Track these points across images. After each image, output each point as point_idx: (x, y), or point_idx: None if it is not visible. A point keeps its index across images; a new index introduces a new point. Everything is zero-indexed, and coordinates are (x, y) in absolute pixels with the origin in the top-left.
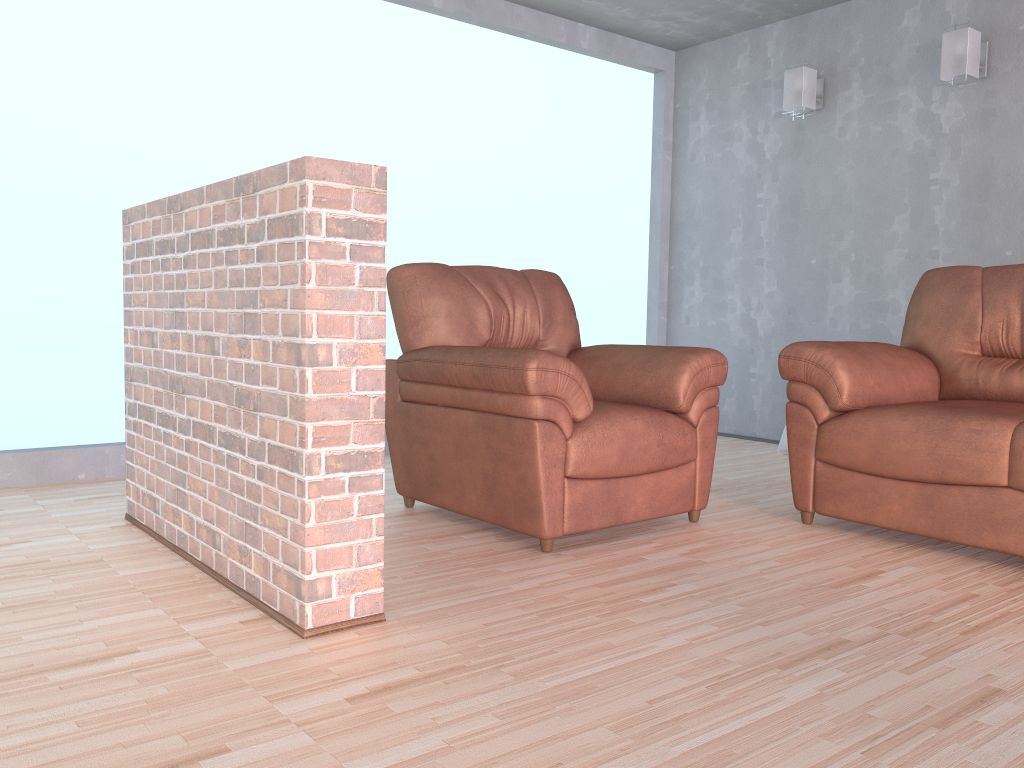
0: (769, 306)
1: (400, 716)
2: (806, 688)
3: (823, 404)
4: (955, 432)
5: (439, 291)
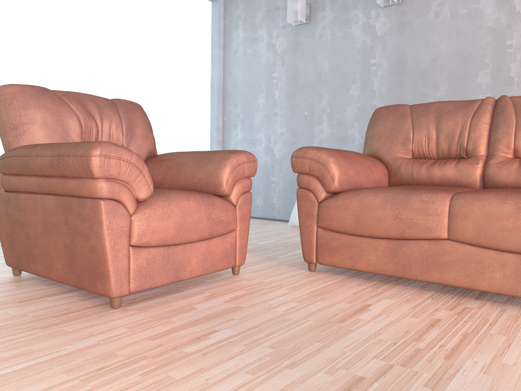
0: (281, 140)
1: None
2: None
3: (321, 188)
4: (411, 203)
5: (36, 105)
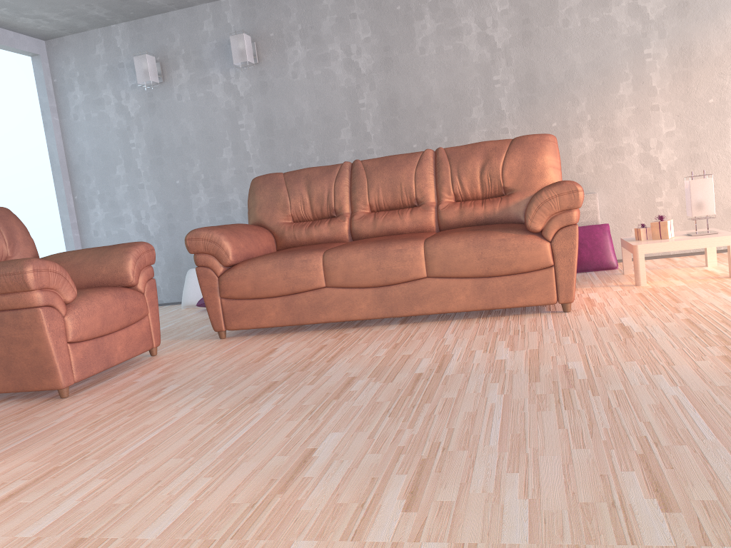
0: (154, 215)
1: (35, 502)
2: (268, 406)
3: (219, 264)
4: (295, 263)
5: None
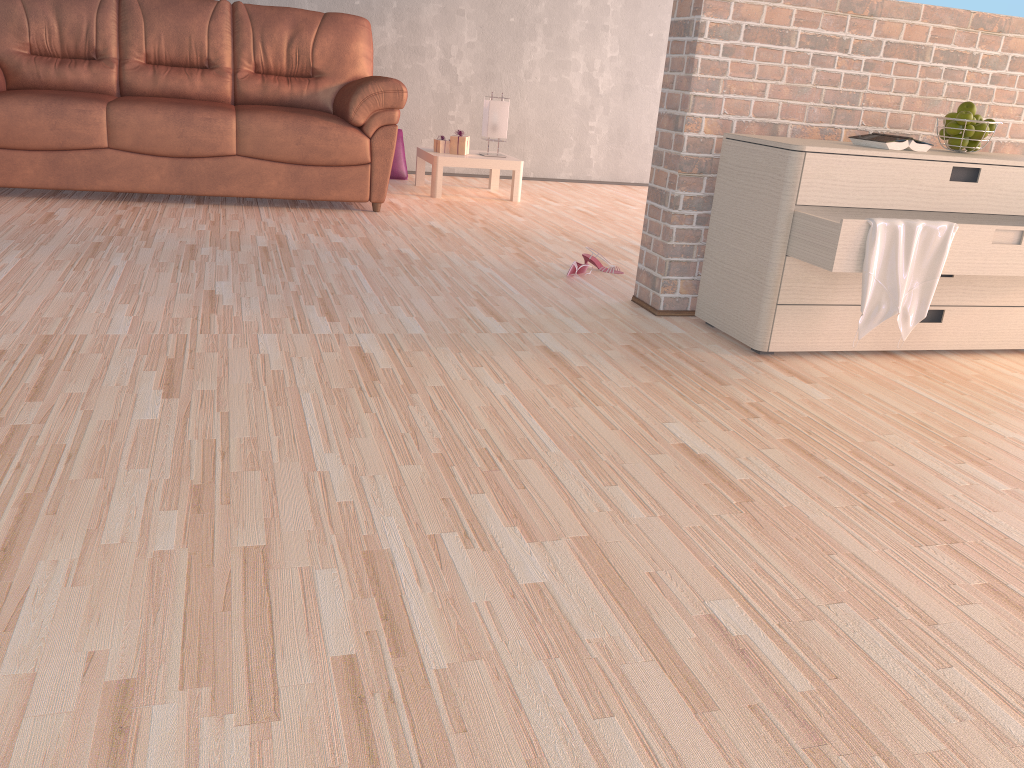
0: None
1: None
2: (119, 261)
3: None
4: (69, 112)
5: None
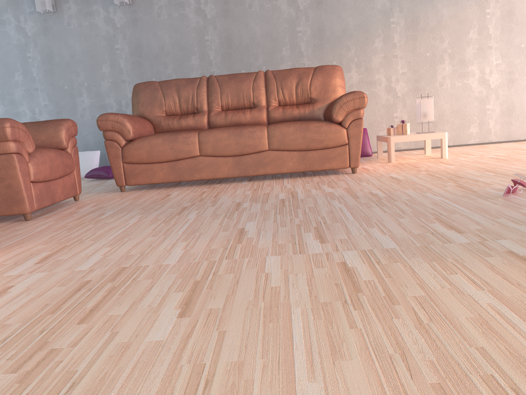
0: (46, 111)
1: (69, 258)
2: (192, 215)
3: (122, 138)
4: (179, 139)
5: None
